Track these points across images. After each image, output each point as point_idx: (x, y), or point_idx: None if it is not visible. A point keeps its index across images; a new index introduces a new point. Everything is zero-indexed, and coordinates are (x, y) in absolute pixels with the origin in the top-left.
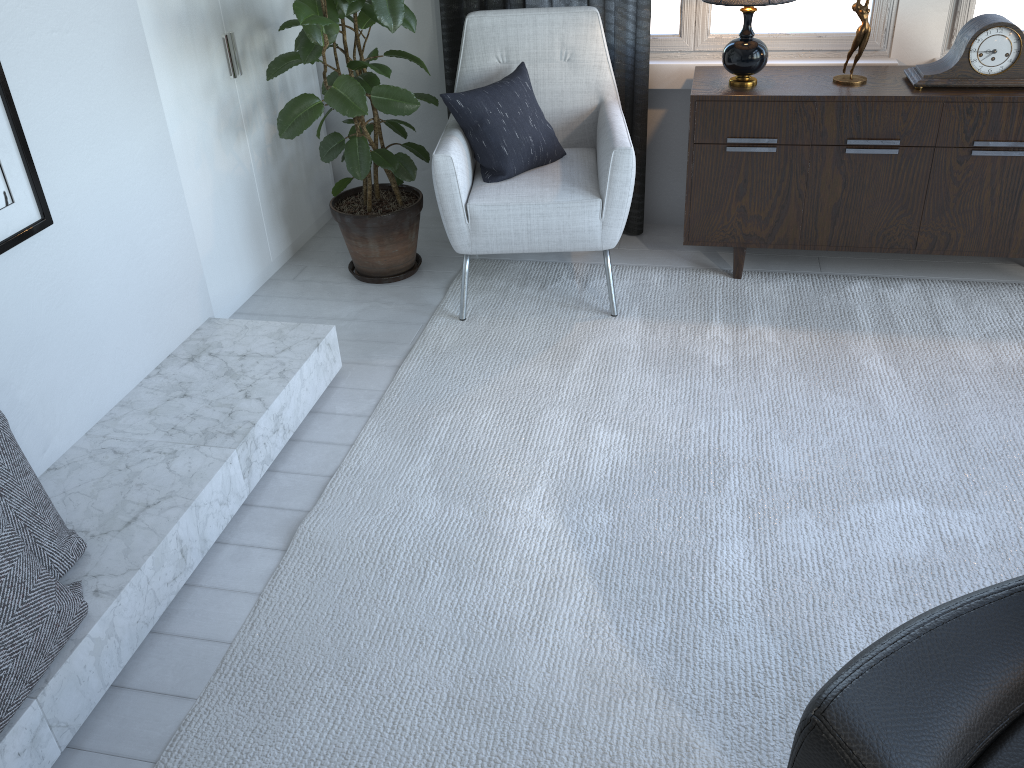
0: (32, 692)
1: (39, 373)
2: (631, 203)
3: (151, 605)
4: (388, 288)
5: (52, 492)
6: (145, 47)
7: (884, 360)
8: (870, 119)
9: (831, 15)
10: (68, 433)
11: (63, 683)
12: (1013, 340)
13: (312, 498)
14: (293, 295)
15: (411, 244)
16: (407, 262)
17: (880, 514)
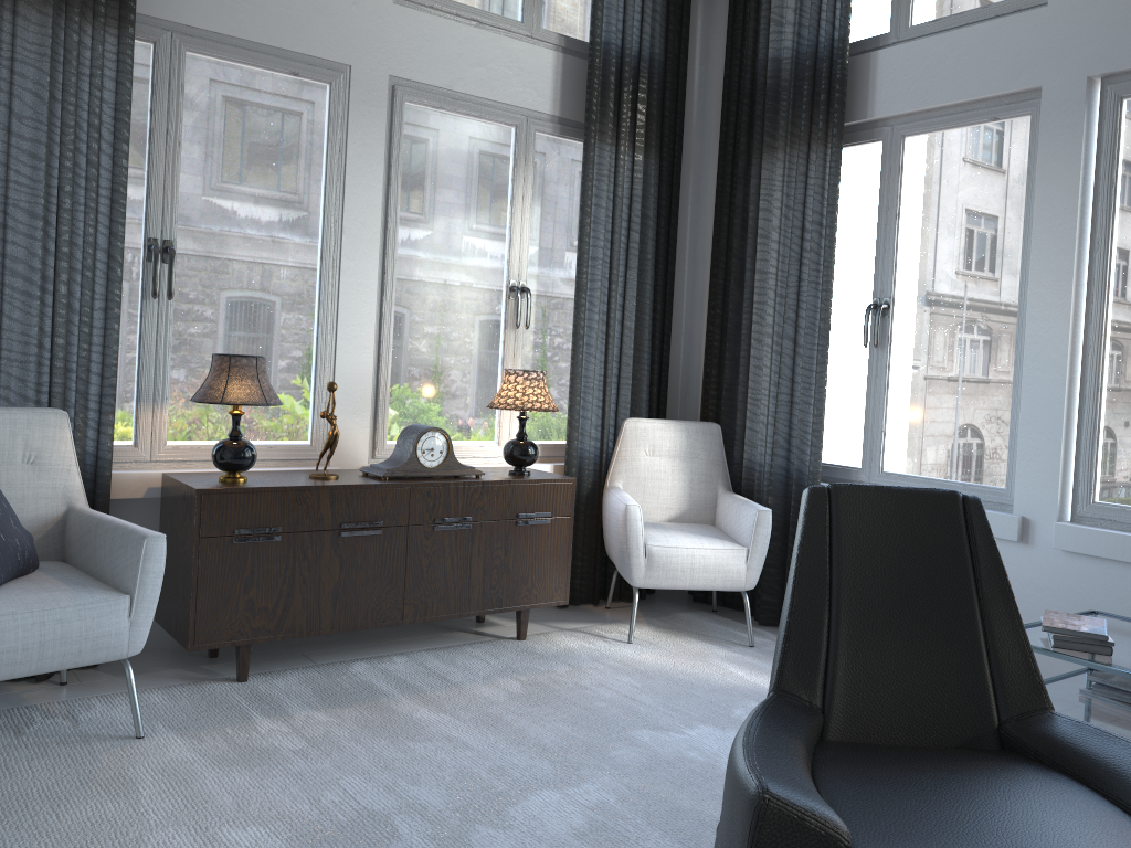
0: None
1: None
2: None
3: None
4: None
5: None
6: None
7: (431, 710)
8: (358, 504)
9: (278, 429)
10: None
11: None
12: (505, 677)
13: None
14: None
15: None
16: None
17: (534, 807)
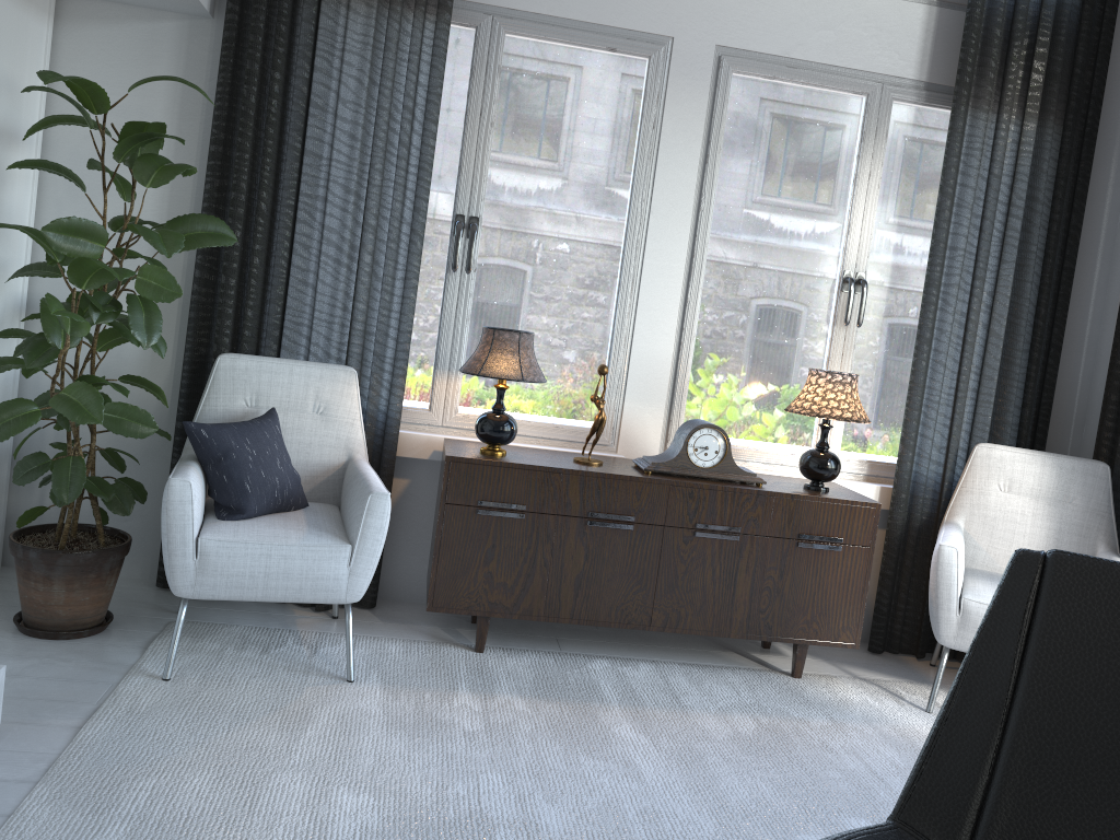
0: None
1: None
2: None
3: None
4: (66, 644)
5: None
6: None
7: (634, 728)
8: (609, 494)
9: (567, 409)
10: None
11: None
12: (744, 713)
13: None
14: None
15: (107, 593)
16: (97, 615)
17: None
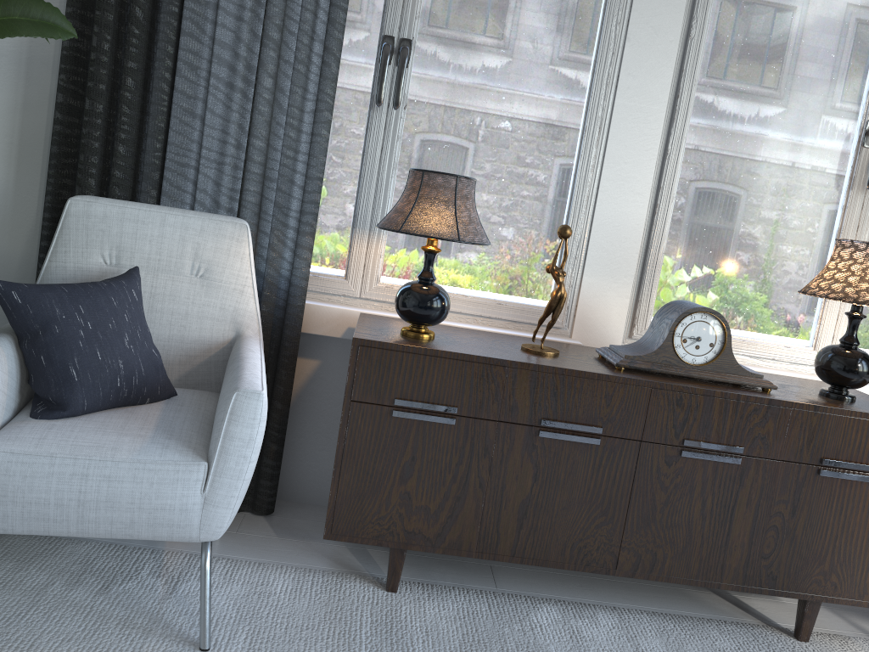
0: None
1: None
2: (263, 471)
3: None
4: None
5: None
6: None
7: None
8: (569, 397)
9: (512, 283)
10: None
11: None
12: None
13: None
14: None
15: None
16: None
17: None
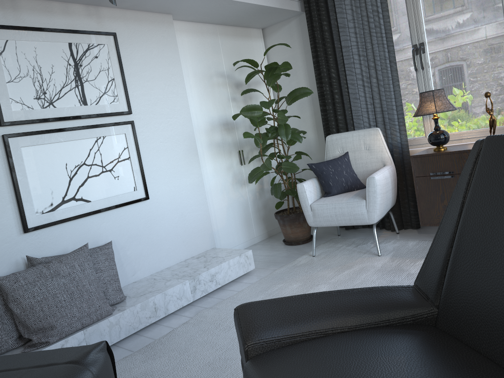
0: (83, 329)
1: (136, 247)
2: (411, 213)
3: (137, 322)
4: (294, 246)
5: (129, 287)
6: (196, 149)
7: None
8: None
9: (497, 119)
10: (143, 272)
11: (94, 331)
12: None
13: (213, 305)
14: (258, 248)
15: (305, 228)
16: (304, 236)
17: None
